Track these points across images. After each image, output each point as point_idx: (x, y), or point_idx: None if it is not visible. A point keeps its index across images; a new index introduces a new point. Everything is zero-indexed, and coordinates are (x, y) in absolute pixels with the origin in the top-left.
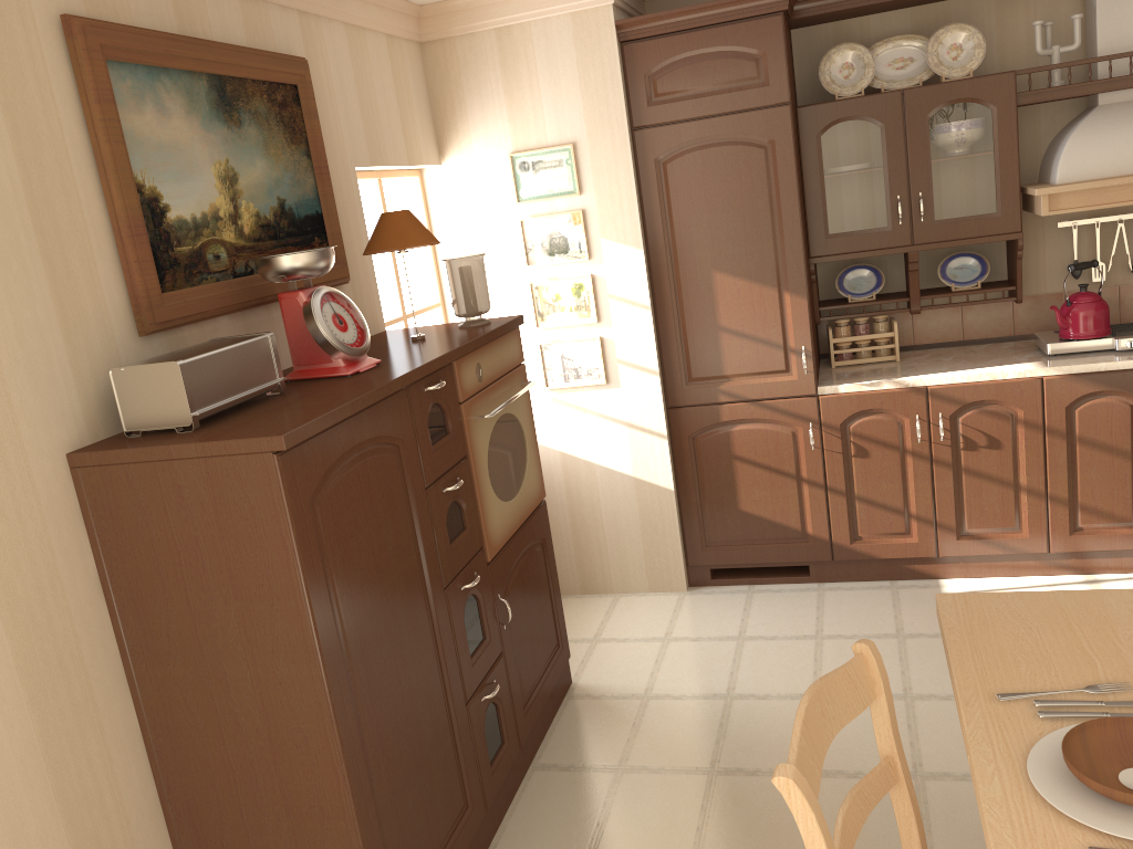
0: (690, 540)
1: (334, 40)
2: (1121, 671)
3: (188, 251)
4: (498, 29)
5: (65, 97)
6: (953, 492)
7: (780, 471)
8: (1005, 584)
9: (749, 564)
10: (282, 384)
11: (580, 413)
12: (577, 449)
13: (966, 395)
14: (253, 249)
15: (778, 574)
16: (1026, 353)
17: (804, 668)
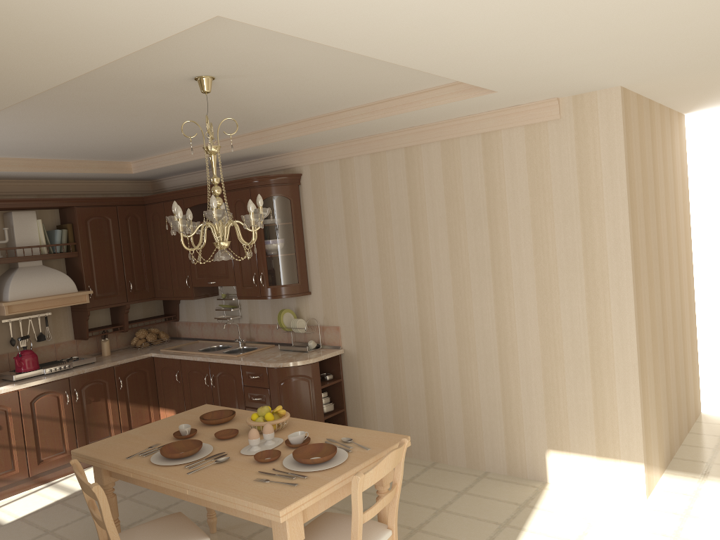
0: None
1: None
2: (153, 442)
3: None
4: None
5: None
6: None
7: None
8: (12, 499)
9: None
10: None
11: None
12: None
13: None
14: None
15: None
16: (0, 382)
17: None
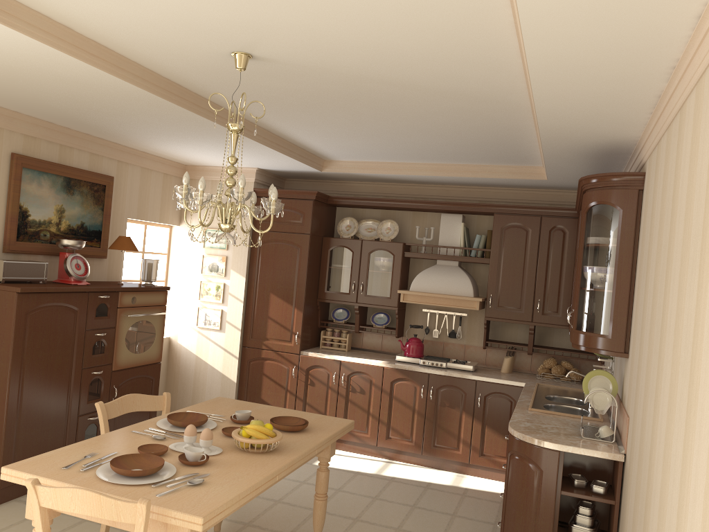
0: None
1: (133, 172)
2: (228, 414)
3: (33, 230)
4: (212, 180)
5: (4, 176)
6: (344, 409)
7: (280, 384)
8: (355, 455)
9: None
10: (45, 280)
11: (207, 340)
12: (202, 355)
13: (355, 367)
14: (63, 236)
15: None
16: (393, 359)
17: None
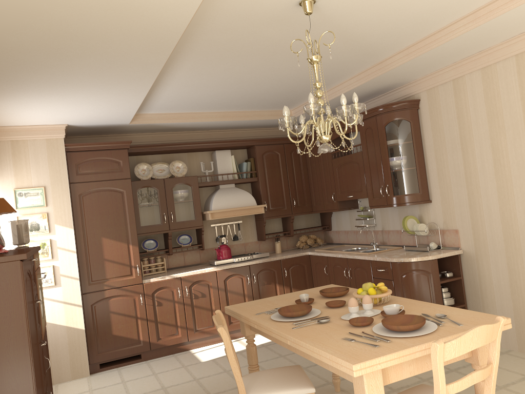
0: (91, 351)
1: None
2: (280, 306)
3: None
4: (12, 140)
5: None
6: (192, 315)
7: (129, 315)
8: (211, 346)
9: (117, 358)
10: None
11: None
12: None
13: (194, 278)
14: None
15: (128, 361)
16: (207, 266)
17: (154, 382)
